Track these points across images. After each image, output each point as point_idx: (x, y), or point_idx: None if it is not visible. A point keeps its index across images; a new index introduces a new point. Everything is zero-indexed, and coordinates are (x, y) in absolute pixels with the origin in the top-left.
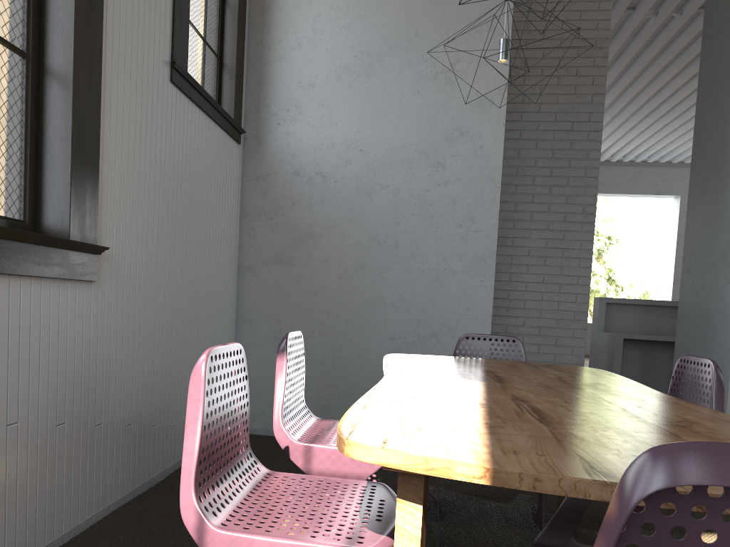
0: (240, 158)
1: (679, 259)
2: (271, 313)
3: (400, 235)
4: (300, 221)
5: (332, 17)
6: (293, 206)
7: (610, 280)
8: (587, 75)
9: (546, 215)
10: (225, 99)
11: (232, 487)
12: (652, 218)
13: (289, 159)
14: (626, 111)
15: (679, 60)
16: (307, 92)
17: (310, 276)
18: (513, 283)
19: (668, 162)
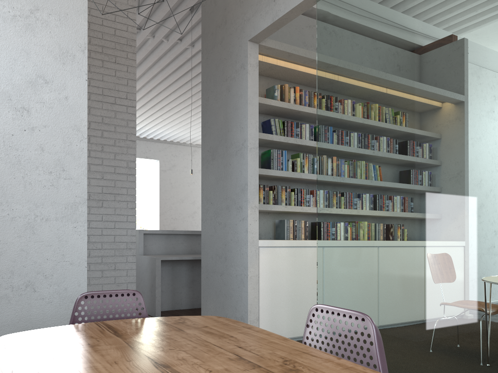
0: None
1: (161, 199)
2: None
3: None
4: None
5: None
6: None
7: None
8: (123, 63)
9: (101, 167)
10: None
11: None
12: (137, 173)
13: None
14: None
15: (164, 72)
16: None
17: None
18: None
19: (151, 139)
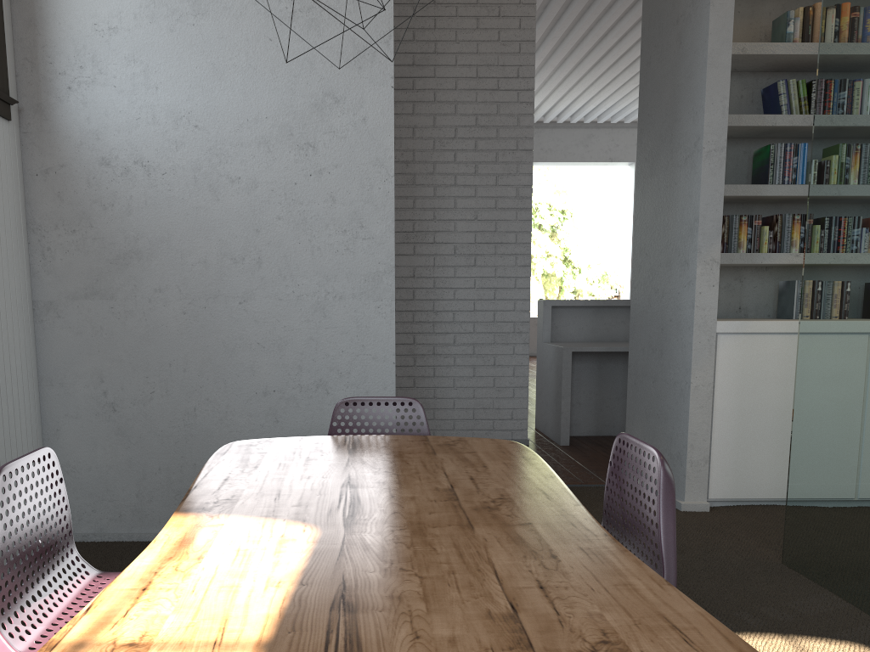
0: (15, 142)
1: None
2: (89, 369)
3: (263, 248)
4: (118, 233)
5: None
6: (105, 211)
7: (566, 261)
8: (512, 15)
9: (473, 201)
10: None
11: None
12: (608, 187)
13: (92, 141)
14: (570, 61)
15: None
16: (108, 40)
17: (141, 313)
18: (438, 291)
19: (620, 123)
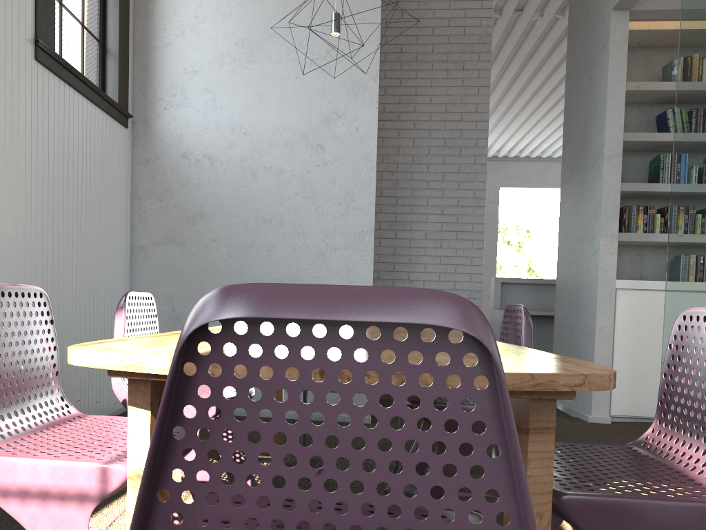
0: (129, 142)
1: None
2: (164, 292)
3: (284, 214)
4: (189, 202)
5: (213, 6)
6: (182, 188)
7: (530, 270)
8: (473, 68)
9: (440, 200)
10: (109, 83)
11: (24, 423)
12: None
13: (177, 142)
14: (527, 108)
15: None
16: (192, 78)
17: (200, 255)
18: (413, 265)
19: None
